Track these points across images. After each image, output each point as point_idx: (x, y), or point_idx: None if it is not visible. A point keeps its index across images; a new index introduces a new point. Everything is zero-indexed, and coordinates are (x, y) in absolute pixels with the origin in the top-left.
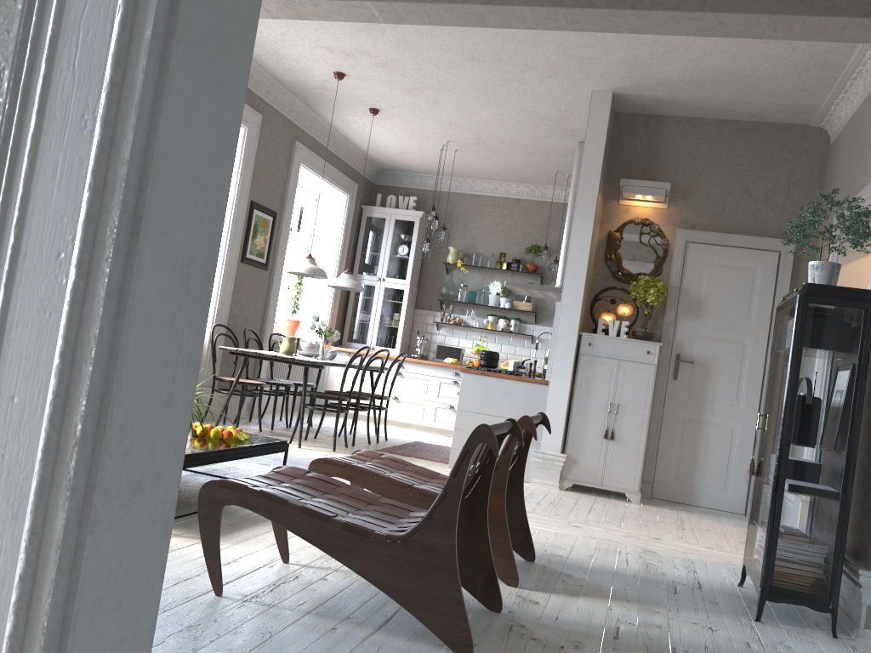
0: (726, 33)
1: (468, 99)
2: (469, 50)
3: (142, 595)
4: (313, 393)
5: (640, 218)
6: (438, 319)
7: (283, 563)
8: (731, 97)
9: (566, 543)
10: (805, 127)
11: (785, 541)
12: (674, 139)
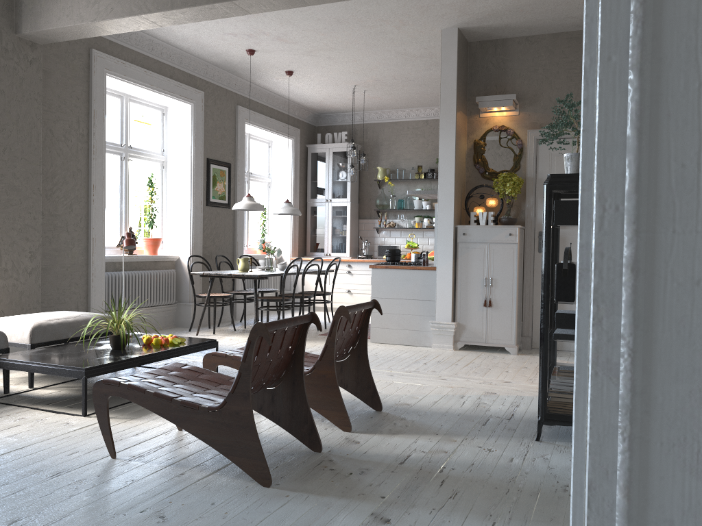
0: None
1: (352, 52)
2: (333, 17)
3: None
4: (265, 298)
5: (497, 126)
6: (377, 225)
7: (178, 430)
8: (552, 15)
9: (421, 394)
10: None
11: (553, 378)
12: (518, 56)
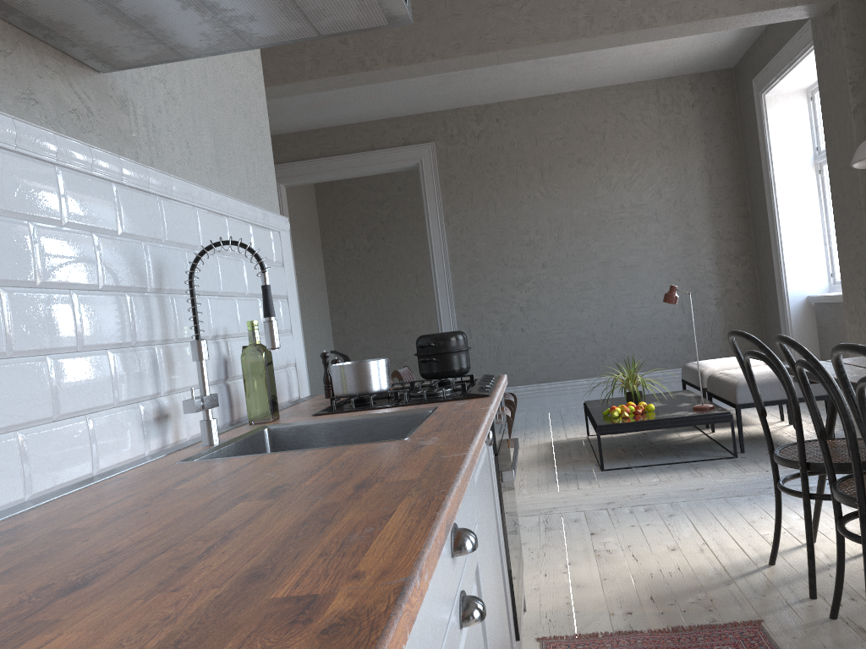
0: None
1: None
2: None
3: None
4: (863, 447)
5: None
6: None
7: None
8: None
9: None
10: None
11: None
12: None
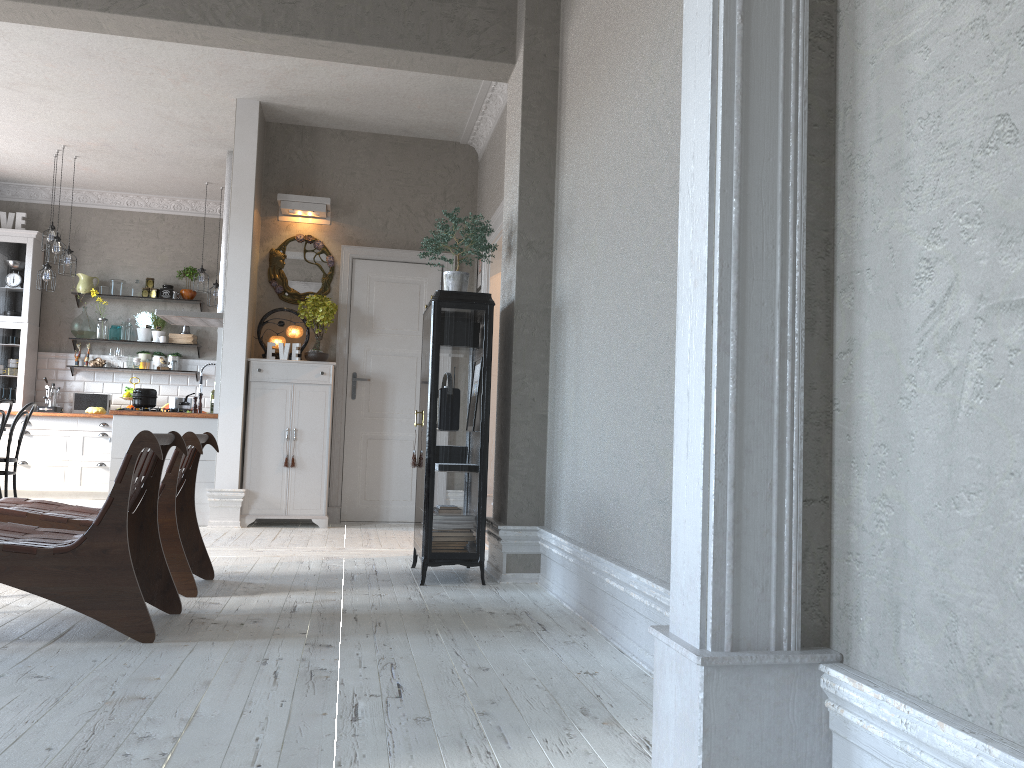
0: (357, 61)
1: (87, 99)
2: (83, 46)
3: None
4: None
5: (302, 235)
6: (72, 362)
7: None
8: (381, 112)
9: (247, 563)
10: (455, 144)
11: (439, 513)
12: (331, 152)
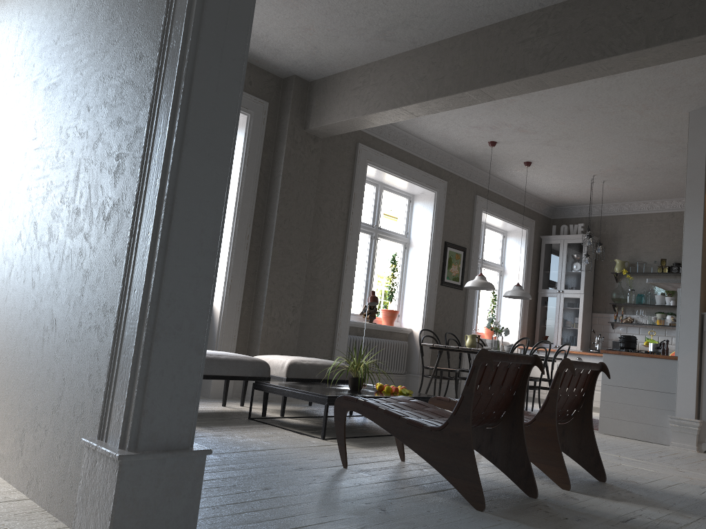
0: None
1: (592, 140)
2: (573, 105)
3: (187, 378)
4: None
5: None
6: (612, 319)
7: (401, 461)
8: None
9: (653, 477)
10: None
11: None
12: None
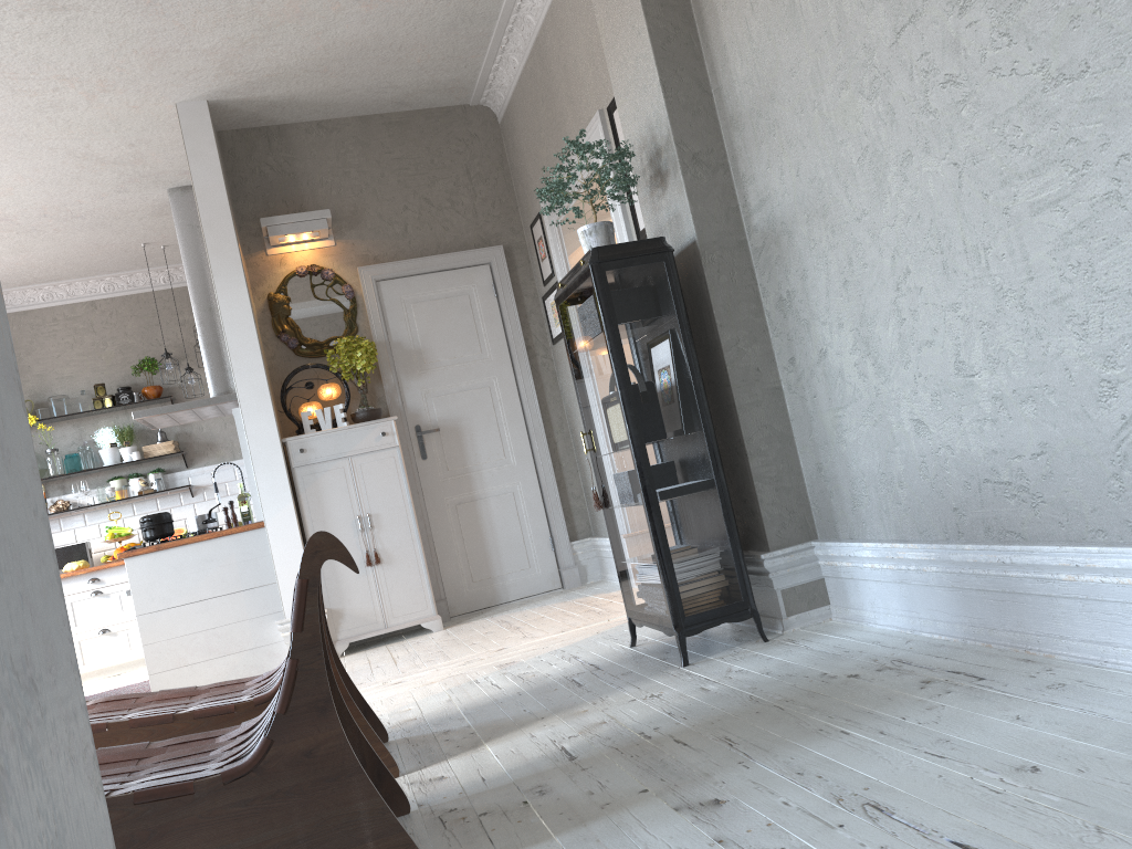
0: None
1: None
2: None
3: None
4: None
5: (304, 267)
6: None
7: None
8: (369, 81)
9: (405, 704)
10: (464, 107)
11: (680, 558)
12: (312, 152)
